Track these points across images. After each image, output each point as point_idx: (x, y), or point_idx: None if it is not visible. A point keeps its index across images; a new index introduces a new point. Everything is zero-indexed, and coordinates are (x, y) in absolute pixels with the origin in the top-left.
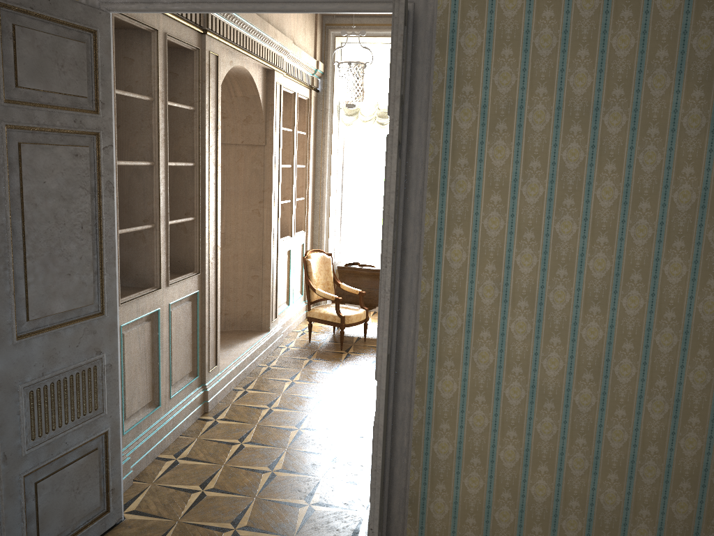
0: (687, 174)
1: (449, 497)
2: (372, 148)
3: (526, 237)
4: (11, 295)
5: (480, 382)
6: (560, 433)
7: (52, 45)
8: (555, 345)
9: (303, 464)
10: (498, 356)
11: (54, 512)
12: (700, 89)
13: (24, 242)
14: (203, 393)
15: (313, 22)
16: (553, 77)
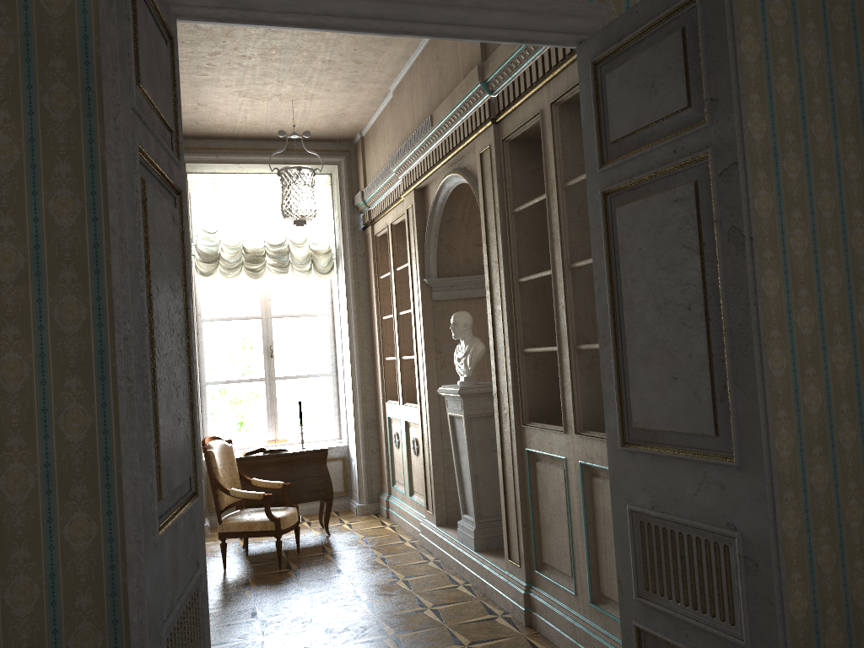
0: (857, 218)
1: None
2: (236, 304)
3: None
4: (151, 448)
5: None
6: (804, 526)
7: (155, 37)
8: (782, 420)
9: None
10: None
11: None
12: (851, 135)
13: (153, 353)
14: None
15: None
16: None
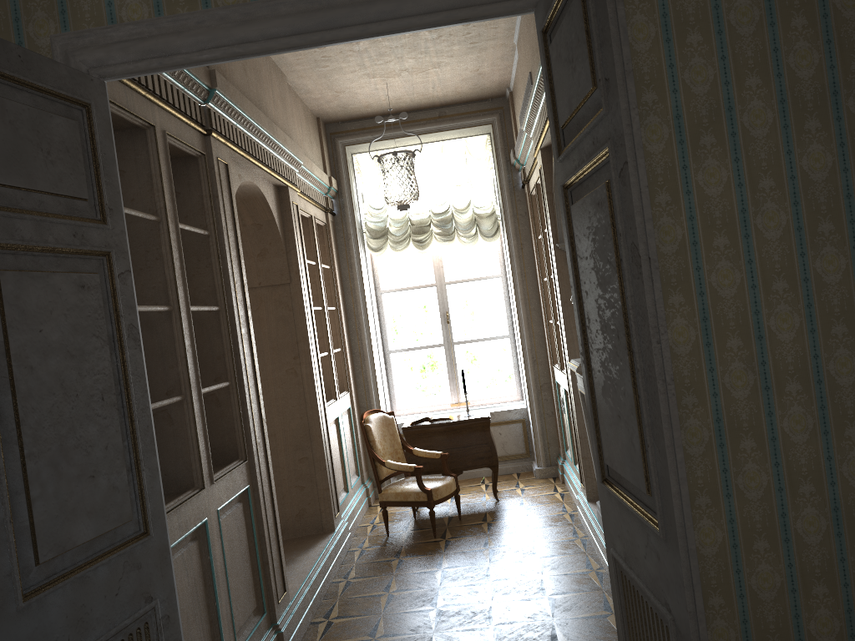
0: None
1: None
2: (410, 274)
3: (777, 289)
4: (7, 524)
5: (755, 519)
6: None
7: (31, 120)
8: (854, 440)
9: None
10: (774, 473)
11: None
12: None
13: (19, 431)
14: (277, 638)
15: (316, 131)
16: (765, 60)
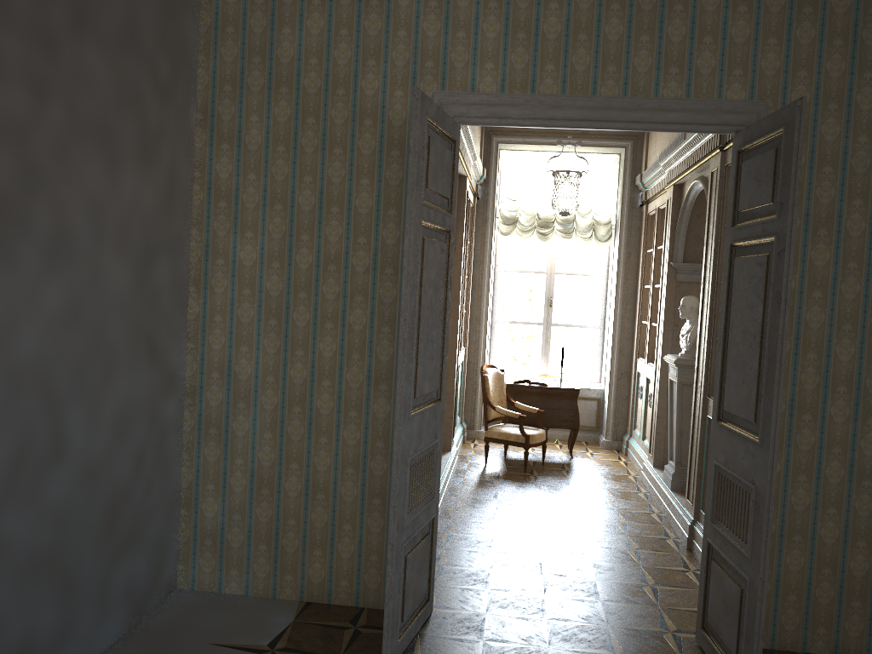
0: None
1: (771, 576)
2: (527, 259)
3: (845, 329)
4: (412, 372)
5: (801, 462)
6: None
7: (441, 153)
8: (871, 427)
9: (568, 569)
10: (819, 437)
11: (410, 589)
12: None
13: (419, 325)
14: None
15: (480, 128)
16: (867, 191)
